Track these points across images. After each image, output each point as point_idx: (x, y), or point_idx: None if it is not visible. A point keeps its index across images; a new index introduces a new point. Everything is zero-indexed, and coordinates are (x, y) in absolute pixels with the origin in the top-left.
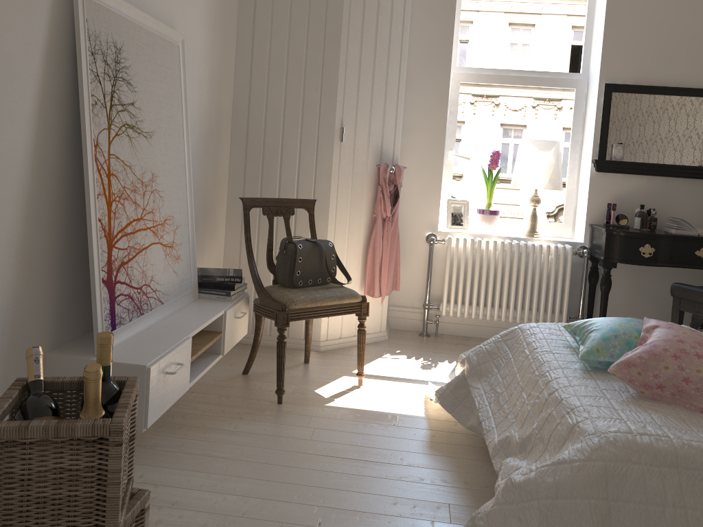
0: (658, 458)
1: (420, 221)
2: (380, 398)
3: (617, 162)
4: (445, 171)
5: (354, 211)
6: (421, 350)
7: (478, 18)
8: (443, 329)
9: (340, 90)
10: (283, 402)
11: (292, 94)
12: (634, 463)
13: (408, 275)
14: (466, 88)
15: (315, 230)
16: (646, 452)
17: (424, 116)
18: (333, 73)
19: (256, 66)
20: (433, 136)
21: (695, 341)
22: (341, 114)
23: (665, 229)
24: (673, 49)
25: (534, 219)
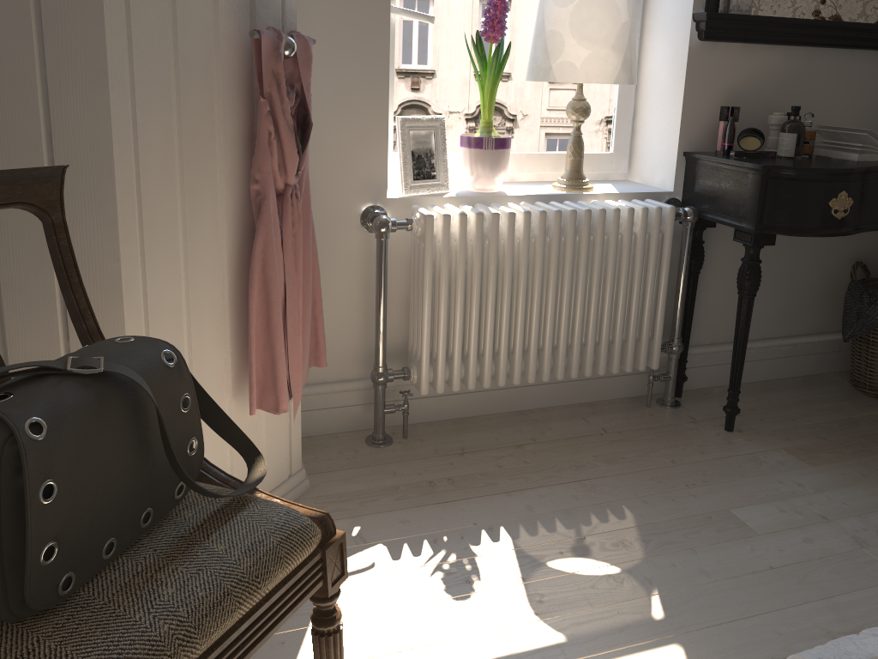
0: None
1: (345, 180)
2: None
3: (745, 17)
4: None
5: (196, 183)
6: (404, 505)
7: None
8: (414, 414)
9: None
10: None
11: None
12: None
13: (327, 310)
14: None
15: (81, 283)
16: None
17: None
18: None
19: None
20: None
21: None
22: None
23: (821, 152)
24: None
25: (580, 150)
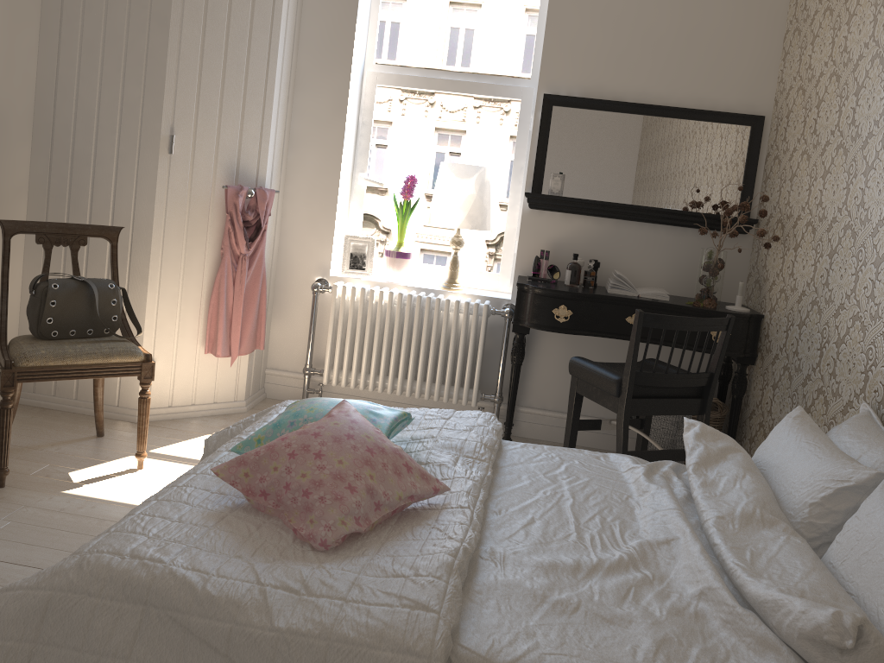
0: (125, 590)
1: (308, 262)
2: (149, 486)
3: (553, 197)
4: (355, 199)
5: (193, 245)
6: None
7: (404, 2)
8: None
9: (170, 87)
10: (7, 485)
11: (109, 89)
12: (89, 595)
13: (292, 330)
14: (384, 92)
15: (117, 267)
16: (114, 581)
17: (317, 126)
18: (160, 64)
19: (64, 51)
20: (327, 153)
21: (334, 435)
22: (172, 119)
23: (606, 287)
24: (632, 52)
25: (454, 266)
